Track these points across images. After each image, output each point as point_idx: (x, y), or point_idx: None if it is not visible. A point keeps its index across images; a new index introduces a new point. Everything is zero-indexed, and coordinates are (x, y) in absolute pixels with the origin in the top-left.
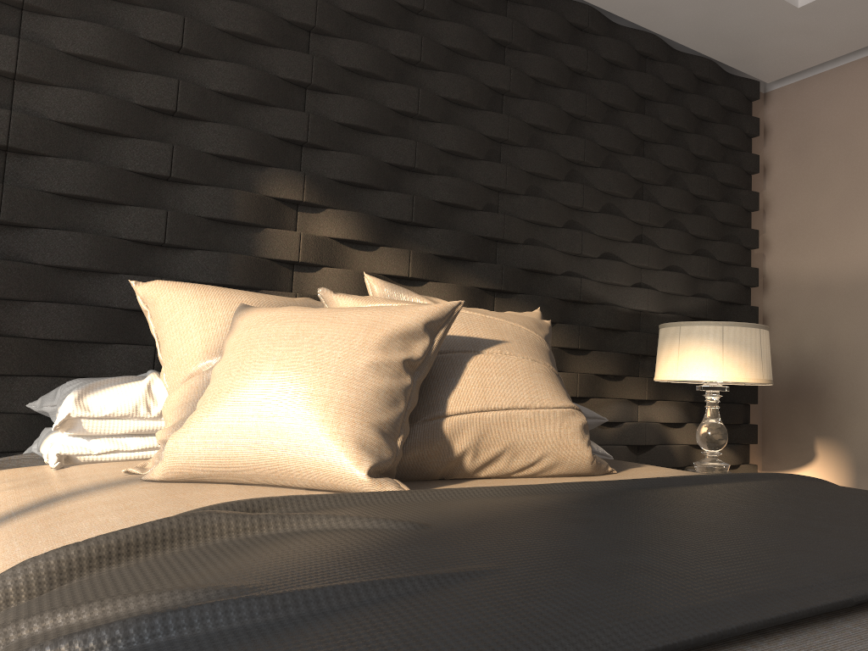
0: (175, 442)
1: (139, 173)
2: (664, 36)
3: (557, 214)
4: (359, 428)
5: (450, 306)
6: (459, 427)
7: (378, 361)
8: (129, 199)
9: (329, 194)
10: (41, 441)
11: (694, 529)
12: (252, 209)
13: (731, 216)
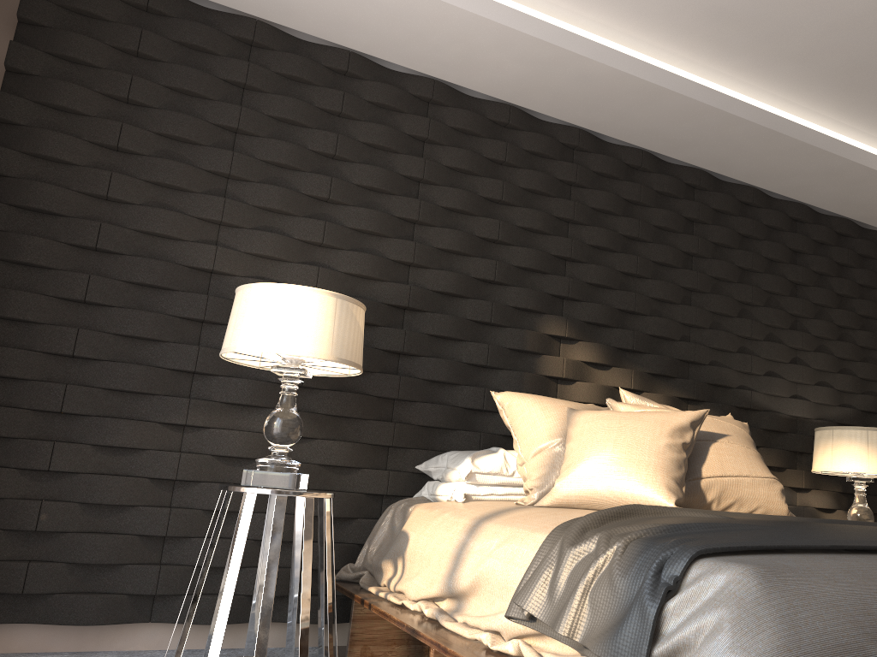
0: (560, 484)
1: (472, 320)
2: (810, 204)
3: (732, 342)
4: (666, 479)
5: (702, 412)
6: (709, 485)
7: (670, 443)
8: (467, 337)
9: (580, 331)
10: (430, 488)
11: (866, 530)
12: (535, 342)
13: (869, 341)
